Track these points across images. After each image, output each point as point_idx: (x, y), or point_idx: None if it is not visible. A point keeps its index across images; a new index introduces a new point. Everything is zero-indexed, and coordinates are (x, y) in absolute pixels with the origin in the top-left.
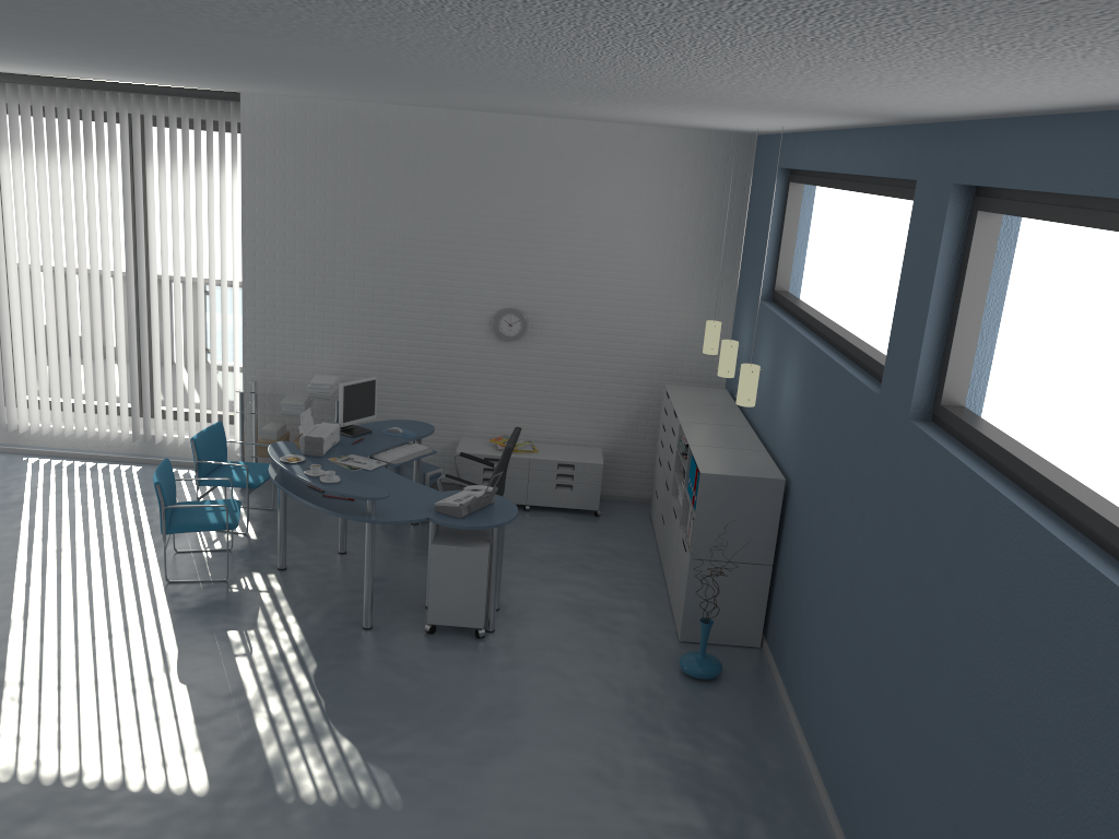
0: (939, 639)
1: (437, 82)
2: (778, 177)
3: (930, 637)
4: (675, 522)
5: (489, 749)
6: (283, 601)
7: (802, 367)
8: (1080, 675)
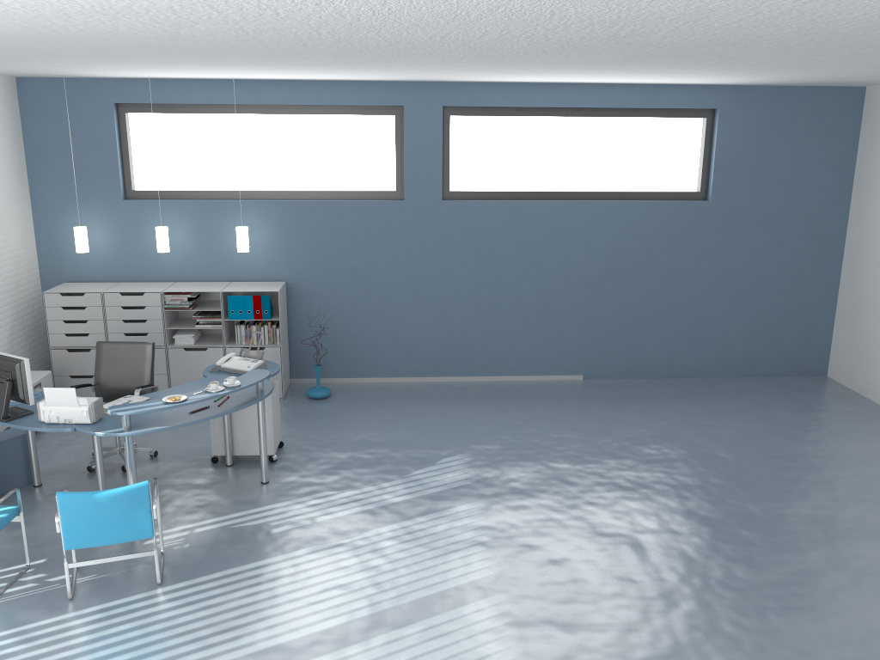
0: (504, 262)
1: (404, 60)
2: (114, 110)
3: (497, 265)
4: (207, 352)
5: (411, 438)
6: (214, 519)
7: (270, 218)
8: (584, 229)
